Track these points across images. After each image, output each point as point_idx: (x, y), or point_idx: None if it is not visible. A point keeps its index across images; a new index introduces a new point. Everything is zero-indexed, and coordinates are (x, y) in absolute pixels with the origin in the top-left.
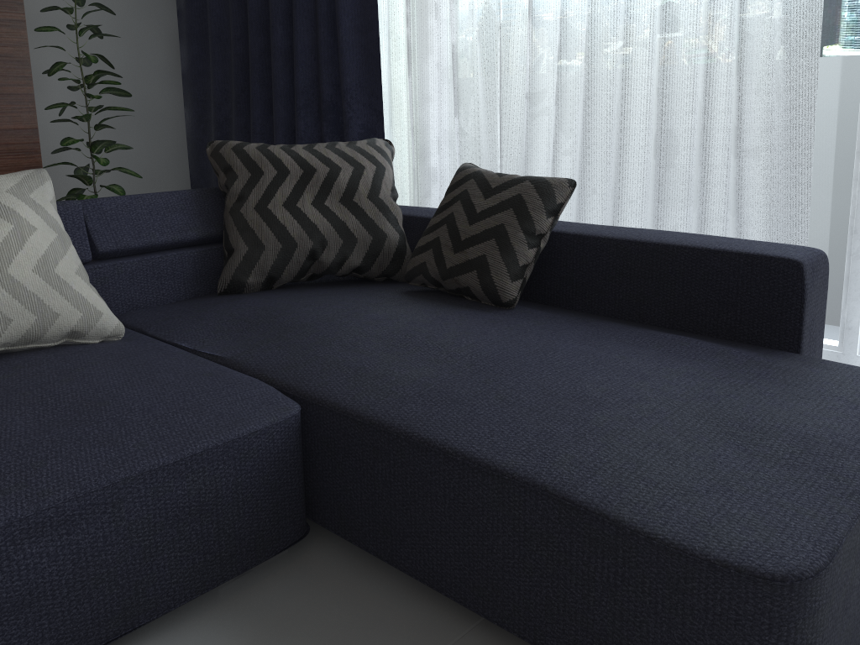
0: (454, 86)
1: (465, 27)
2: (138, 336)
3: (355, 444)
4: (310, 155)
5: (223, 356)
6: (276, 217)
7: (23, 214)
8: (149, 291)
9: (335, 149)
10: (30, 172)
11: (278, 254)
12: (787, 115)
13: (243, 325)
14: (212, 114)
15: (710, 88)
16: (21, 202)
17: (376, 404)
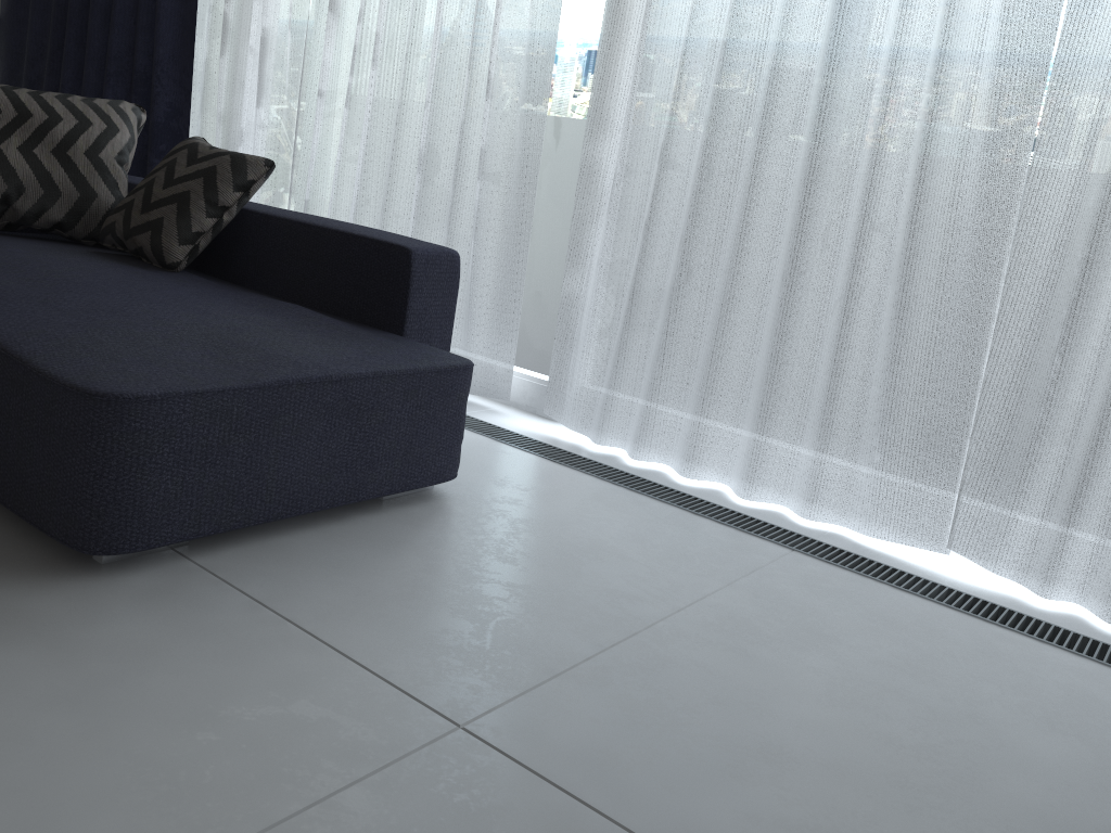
0: (259, 74)
1: (279, 12)
2: None
3: None
4: (31, 100)
5: None
6: None
7: None
8: None
9: (66, 100)
10: None
11: None
12: (523, 143)
13: None
14: (24, 70)
15: (468, 108)
16: None
17: None
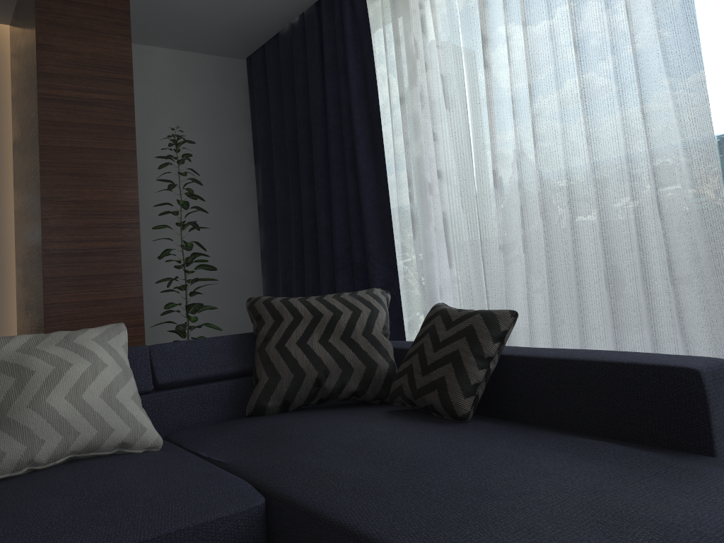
0: (446, 244)
1: (451, 198)
2: (174, 448)
3: (301, 532)
4: (319, 304)
5: (226, 462)
6: (290, 353)
7: (100, 355)
8: (194, 414)
9: (340, 298)
10: (112, 325)
11: (291, 382)
12: (708, 246)
13: (252, 438)
14: (279, 279)
15: (641, 229)
16: (100, 347)
17: (317, 496)
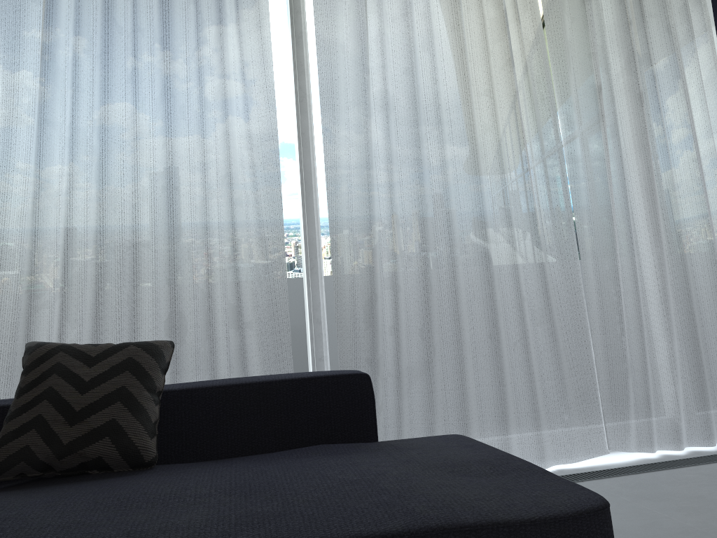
0: None
1: None
2: None
3: None
4: None
5: None
6: None
7: None
8: None
9: None
10: None
11: None
12: (269, 295)
13: None
14: None
15: (212, 278)
16: None
17: None
